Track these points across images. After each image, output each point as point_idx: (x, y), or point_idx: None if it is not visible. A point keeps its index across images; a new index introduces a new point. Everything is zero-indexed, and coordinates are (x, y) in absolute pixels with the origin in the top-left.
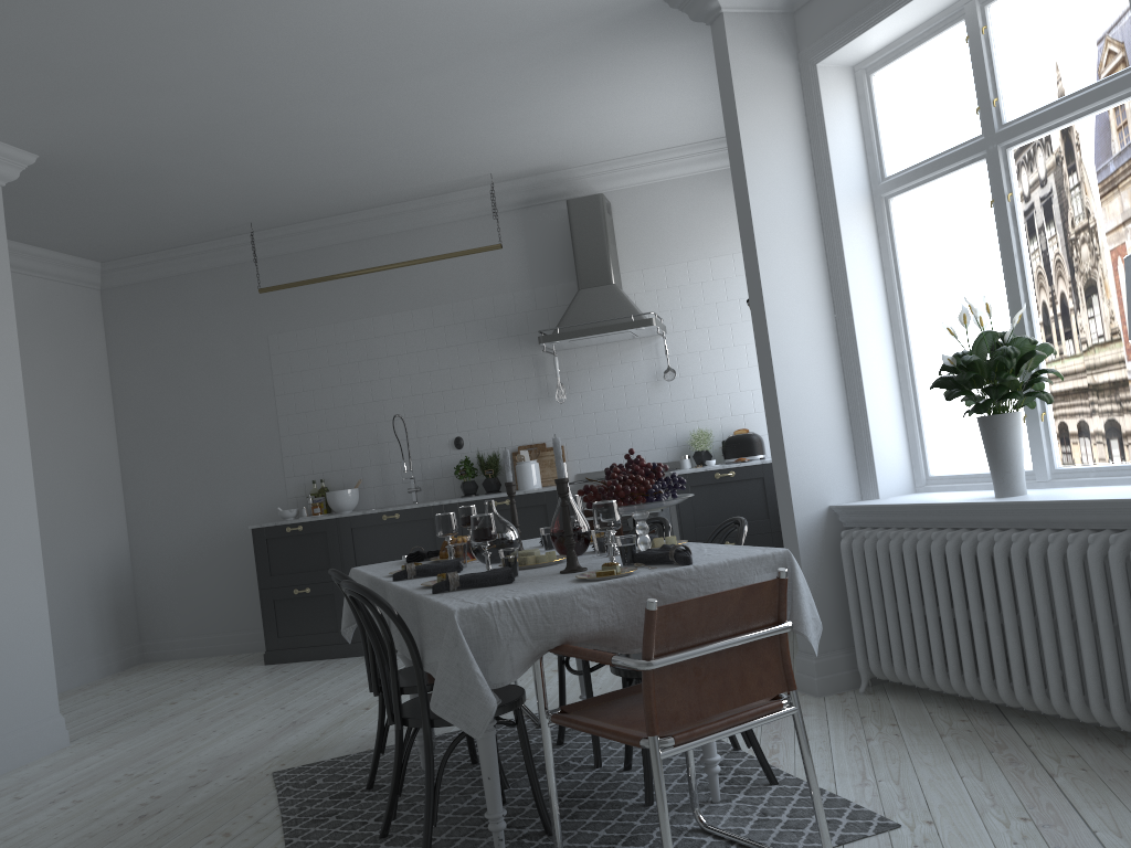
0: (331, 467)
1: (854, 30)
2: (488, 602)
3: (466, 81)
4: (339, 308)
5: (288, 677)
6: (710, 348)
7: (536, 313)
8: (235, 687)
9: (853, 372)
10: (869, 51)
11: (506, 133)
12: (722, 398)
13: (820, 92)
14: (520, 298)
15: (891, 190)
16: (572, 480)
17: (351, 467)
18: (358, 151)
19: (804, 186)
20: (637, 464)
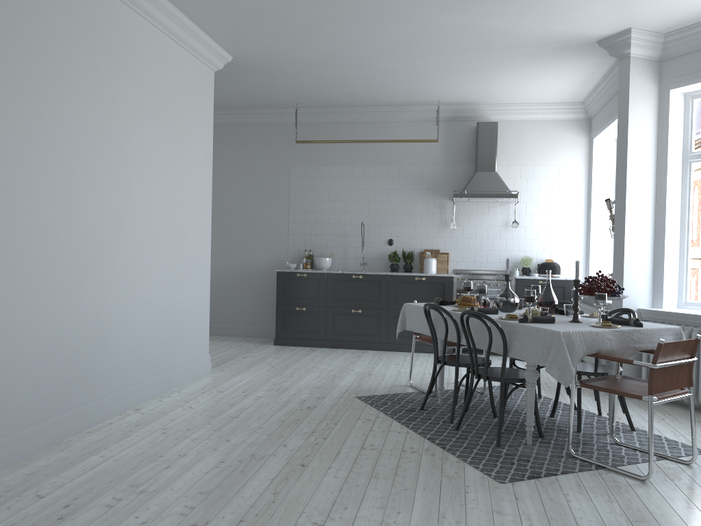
0: (316, 244)
1: (698, 79)
2: (572, 330)
3: (471, 59)
4: (334, 158)
5: (298, 353)
6: (538, 214)
7: (445, 179)
8: (272, 354)
9: (660, 245)
10: (698, 88)
11: (465, 84)
12: (540, 241)
13: (669, 104)
14: (438, 169)
15: (695, 159)
16: (450, 272)
17: (327, 246)
18: (386, 80)
19: (652, 149)
20: (602, 277)
